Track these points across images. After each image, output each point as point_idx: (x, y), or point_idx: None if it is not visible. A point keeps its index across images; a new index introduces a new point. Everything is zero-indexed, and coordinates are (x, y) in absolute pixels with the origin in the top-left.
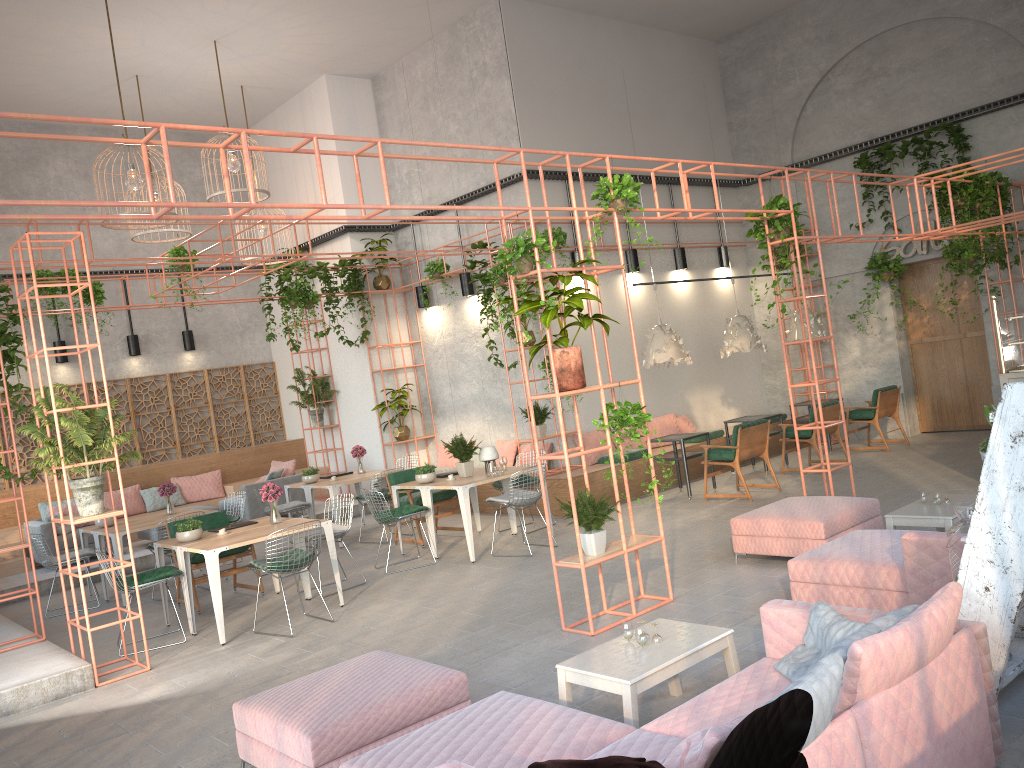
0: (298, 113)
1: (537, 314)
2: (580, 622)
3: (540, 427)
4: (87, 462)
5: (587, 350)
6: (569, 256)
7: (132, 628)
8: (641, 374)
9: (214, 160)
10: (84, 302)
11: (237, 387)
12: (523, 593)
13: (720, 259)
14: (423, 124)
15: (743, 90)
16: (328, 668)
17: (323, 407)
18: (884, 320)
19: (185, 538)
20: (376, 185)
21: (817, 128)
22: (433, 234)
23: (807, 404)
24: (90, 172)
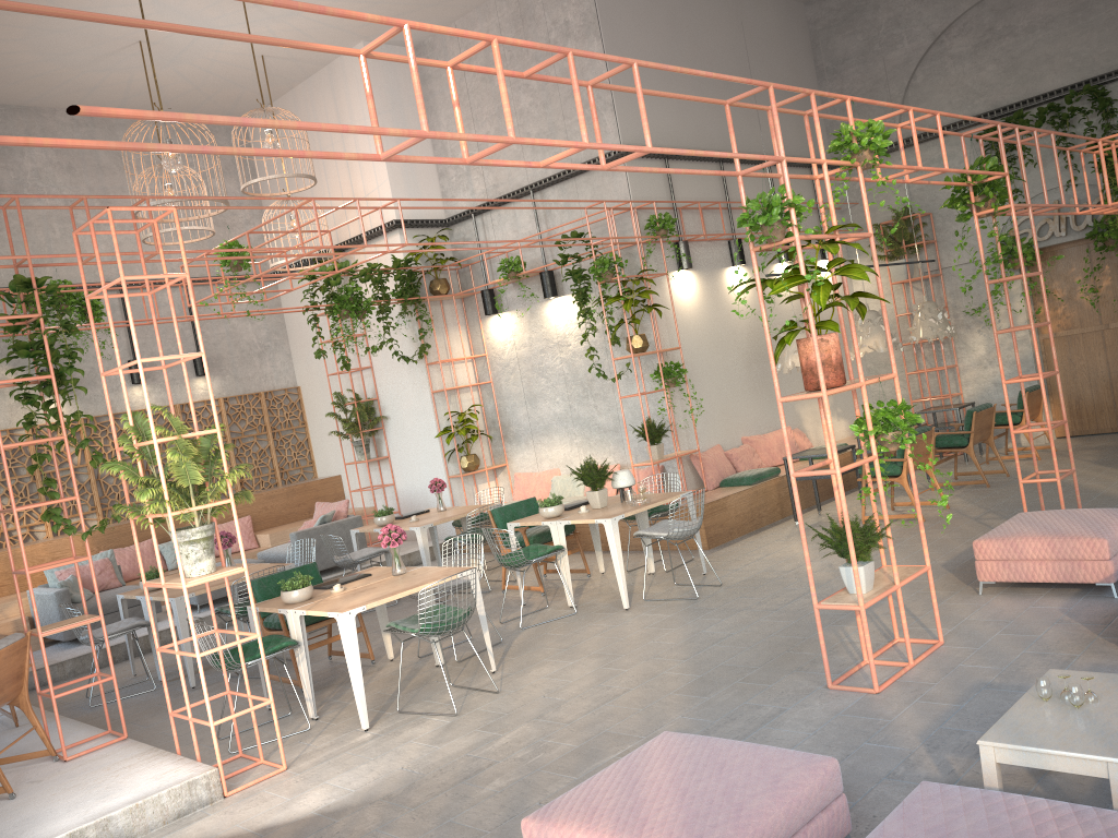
0: (327, 89)
1: (641, 316)
2: (845, 677)
3: (657, 447)
4: (198, 506)
5: (696, 356)
6: (672, 247)
7: (254, 717)
8: (751, 383)
9: (251, 140)
10: (80, 320)
11: (258, 418)
12: (728, 644)
13: (822, 250)
14: (485, 98)
15: (839, 57)
16: (624, 761)
17: (367, 437)
18: (1014, 313)
19: (295, 599)
20: (425, 173)
21: (929, 98)
22: (500, 228)
23: (937, 410)
24: (74, 164)
